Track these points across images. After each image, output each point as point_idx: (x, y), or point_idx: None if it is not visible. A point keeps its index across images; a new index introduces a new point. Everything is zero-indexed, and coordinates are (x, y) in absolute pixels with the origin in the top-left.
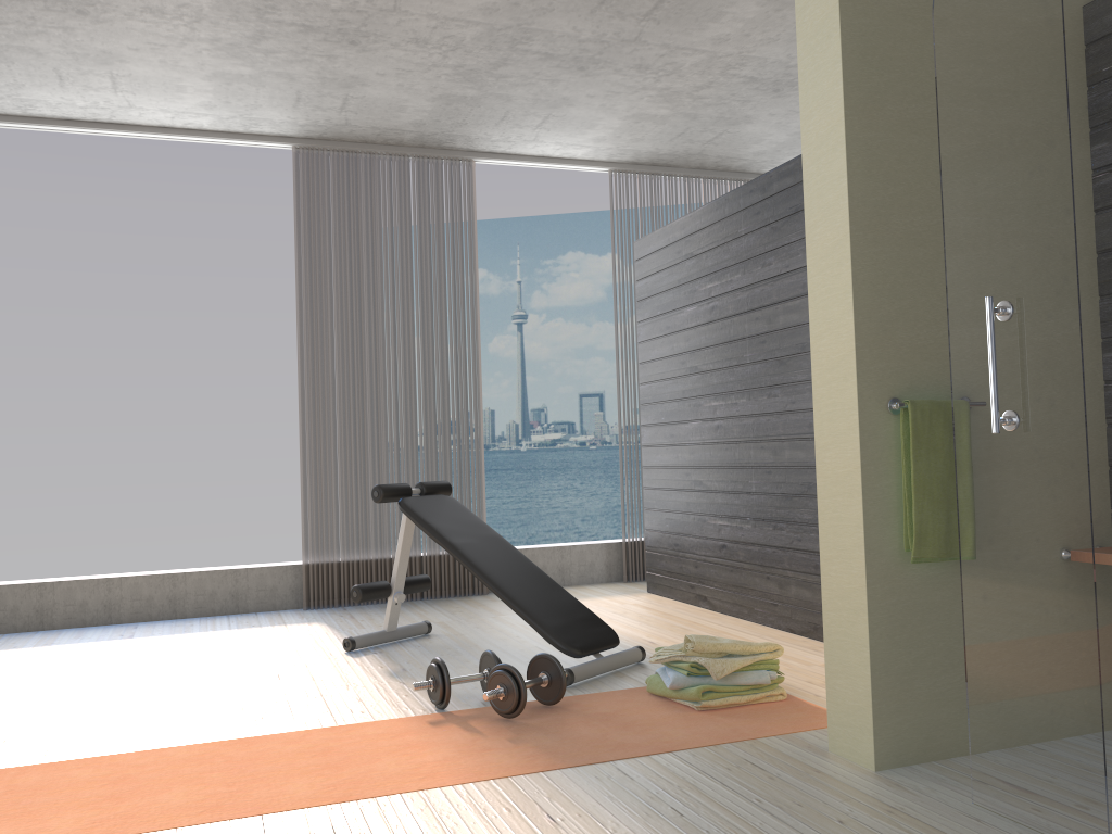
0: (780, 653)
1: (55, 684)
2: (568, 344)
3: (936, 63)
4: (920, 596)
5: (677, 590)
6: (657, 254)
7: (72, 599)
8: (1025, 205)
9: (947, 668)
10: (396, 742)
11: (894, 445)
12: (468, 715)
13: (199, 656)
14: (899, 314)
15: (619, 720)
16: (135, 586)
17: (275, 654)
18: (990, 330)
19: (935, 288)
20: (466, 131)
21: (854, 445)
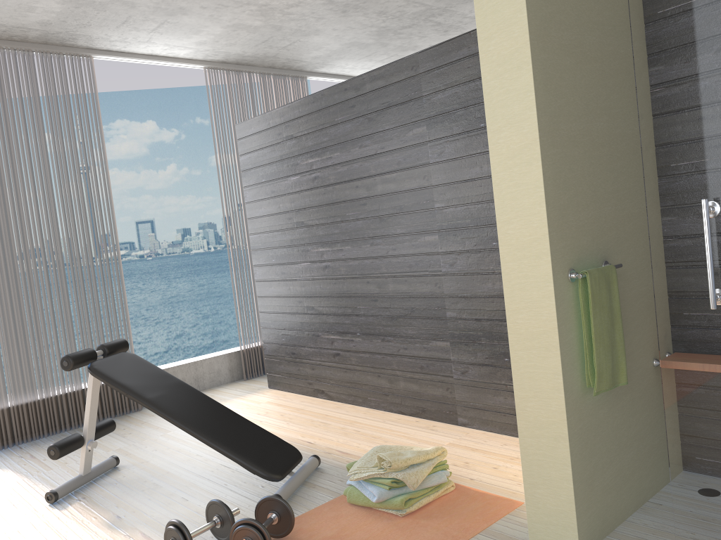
0: (445, 454)
1: None
2: (124, 187)
3: (630, 0)
4: (593, 417)
5: (296, 386)
6: (259, 135)
7: None
8: None
9: (609, 465)
10: None
11: (573, 306)
12: None
13: None
14: (569, 202)
15: None
16: None
17: None
18: (708, 226)
19: (585, 179)
20: (89, 32)
21: (549, 310)
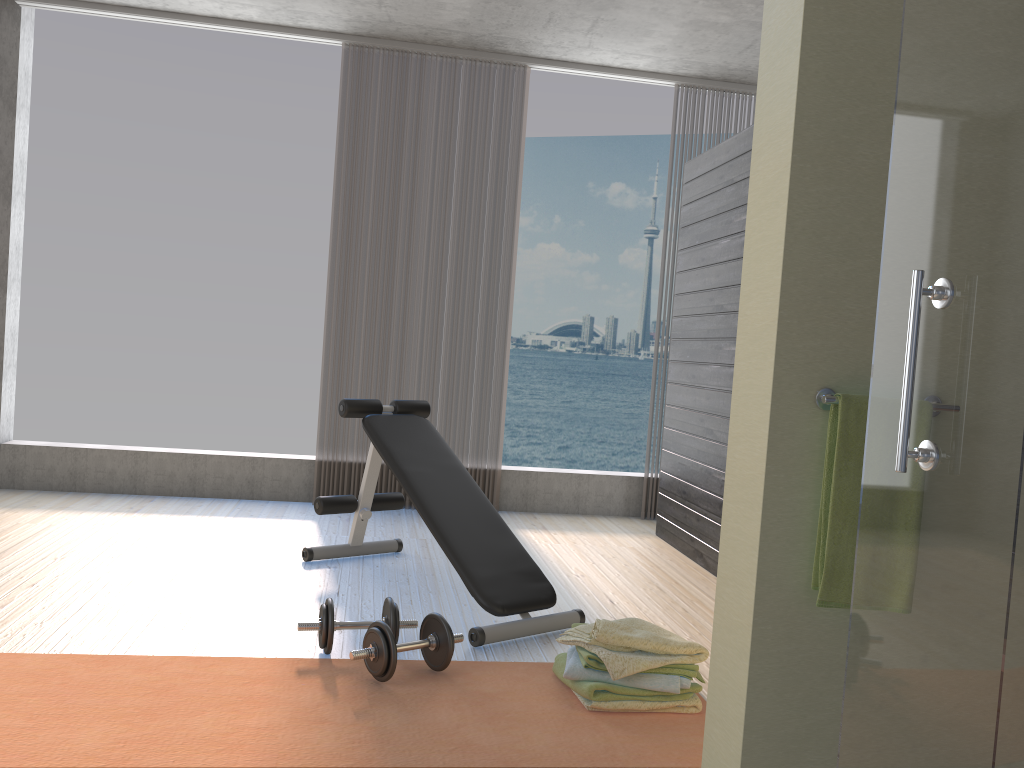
0: (703, 657)
1: (20, 555)
2: None
3: None
4: (829, 647)
5: (679, 539)
6: (703, 178)
7: (102, 467)
8: (989, 135)
9: None
10: (242, 691)
11: (818, 450)
12: (345, 667)
13: (171, 543)
14: (851, 278)
15: (493, 707)
16: (159, 462)
17: (238, 553)
18: (913, 321)
19: None
20: (514, 34)
21: (762, 444)
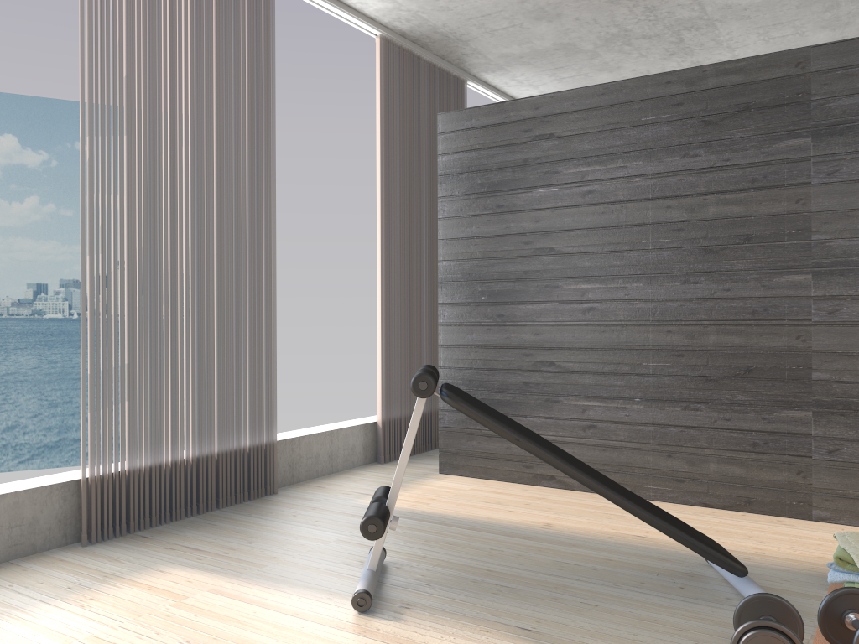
0: None
1: None
2: None
3: None
4: None
5: (498, 470)
6: (484, 130)
7: None
8: None
9: None
10: None
11: None
12: None
13: None
14: None
15: None
16: None
17: (260, 639)
18: None
19: None
20: None
21: None
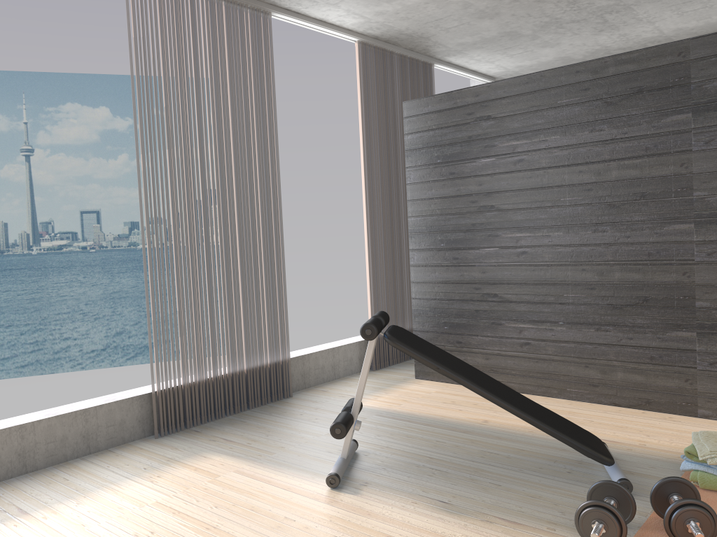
0: None
1: None
2: (70, 173)
3: None
4: None
5: None
6: (438, 114)
7: None
8: None
9: None
10: None
11: None
12: None
13: (180, 526)
14: None
15: None
16: None
17: (262, 506)
18: None
19: None
20: None
21: None
